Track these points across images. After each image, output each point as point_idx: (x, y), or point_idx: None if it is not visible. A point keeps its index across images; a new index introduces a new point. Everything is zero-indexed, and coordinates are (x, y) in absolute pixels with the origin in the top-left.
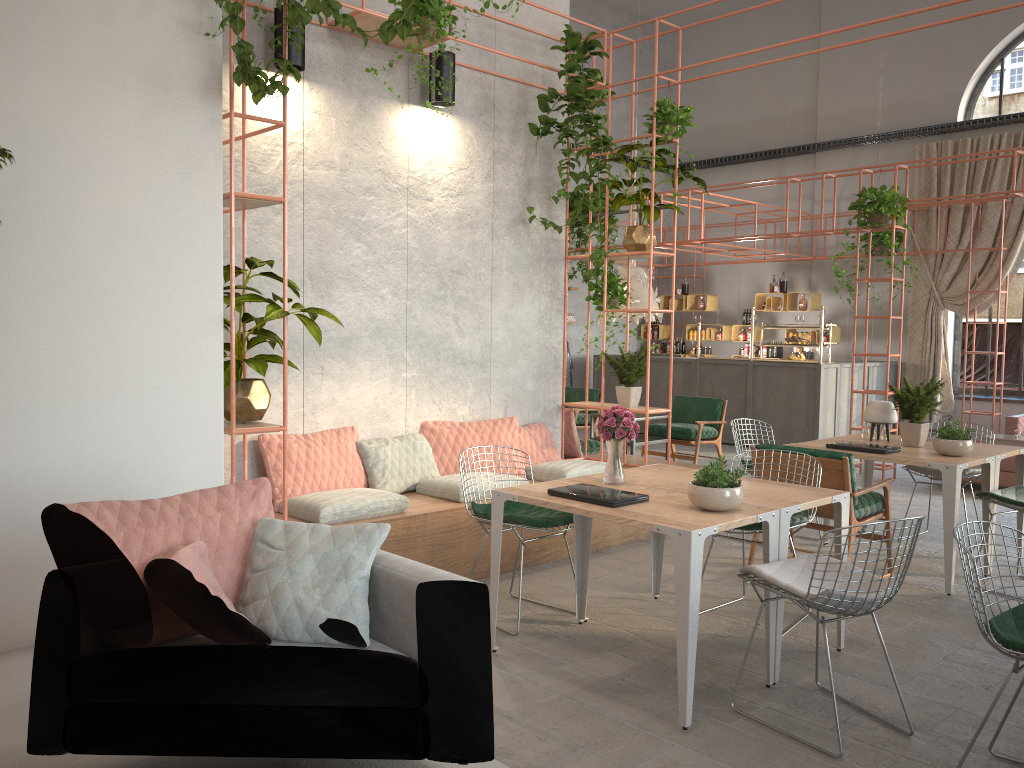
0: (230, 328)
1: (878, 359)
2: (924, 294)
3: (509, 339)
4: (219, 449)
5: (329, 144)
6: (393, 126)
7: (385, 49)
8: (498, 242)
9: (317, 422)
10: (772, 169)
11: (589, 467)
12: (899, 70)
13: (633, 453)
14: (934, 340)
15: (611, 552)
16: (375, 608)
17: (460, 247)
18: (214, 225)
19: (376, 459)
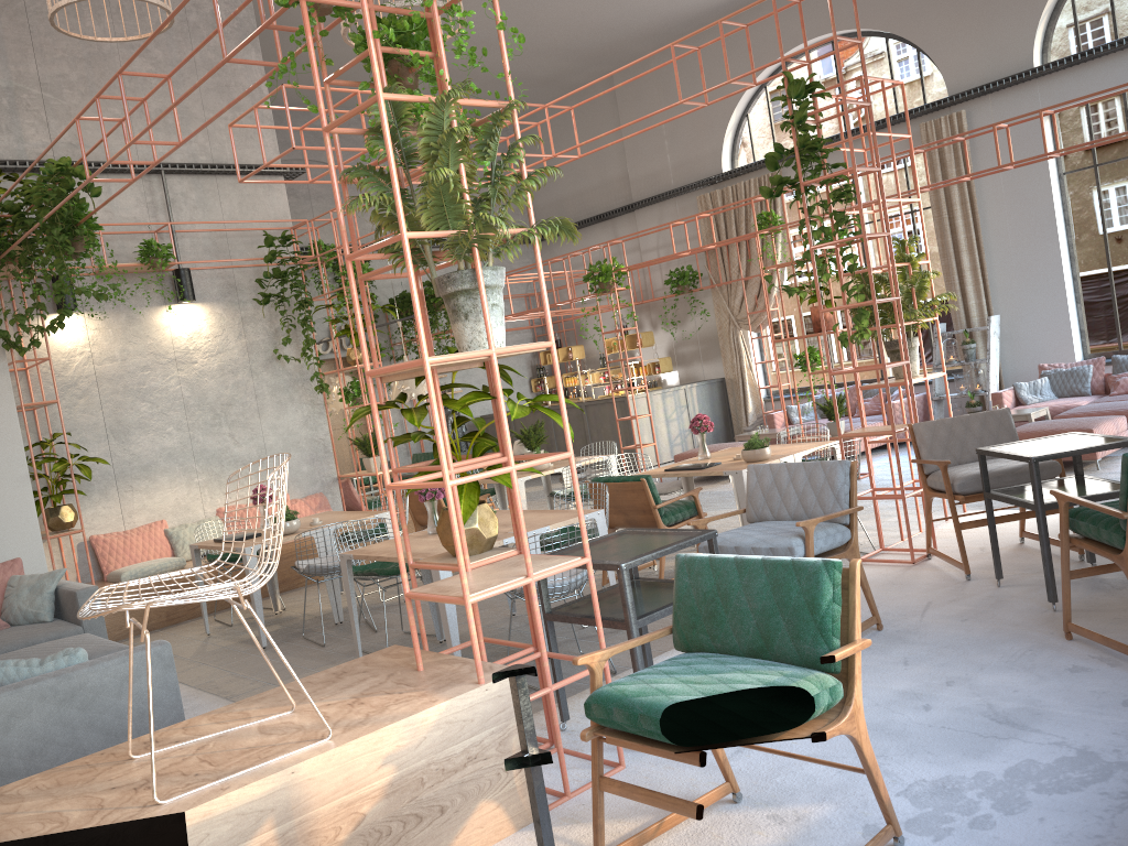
0: (35, 480)
1: (709, 378)
2: (725, 319)
3: (280, 440)
4: (41, 548)
5: (110, 346)
6: (156, 322)
7: (141, 275)
8: (258, 377)
9: (134, 521)
10: (608, 229)
11: None
12: (677, 134)
13: None
14: (738, 356)
15: None
16: (61, 606)
17: (226, 387)
18: (14, 425)
19: (178, 538)
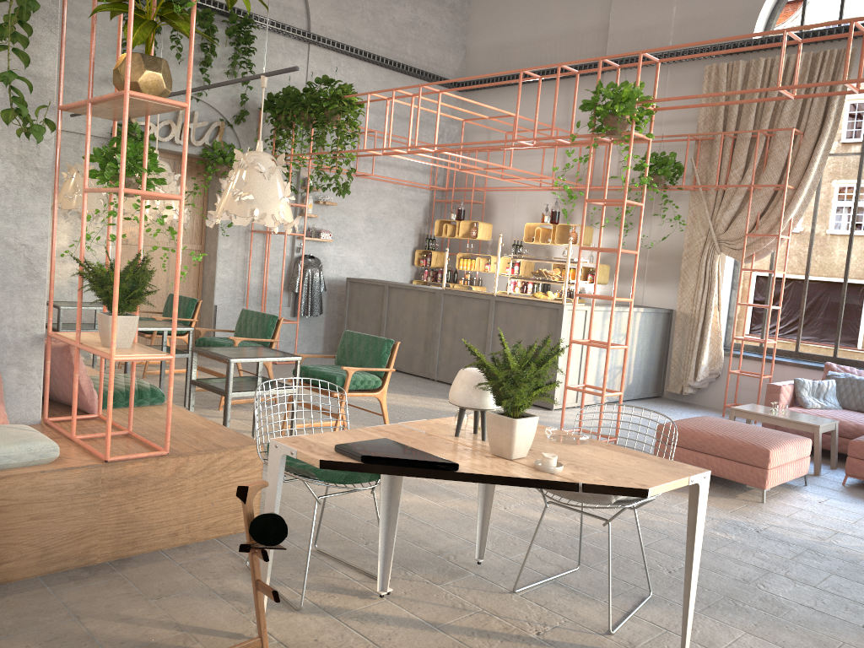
0: None
1: (649, 305)
2: (701, 235)
3: None
4: None
5: None
6: None
7: None
8: None
9: None
10: (560, 90)
11: None
12: None
13: (227, 407)
14: (707, 287)
15: None
16: None
17: None
18: None
19: None
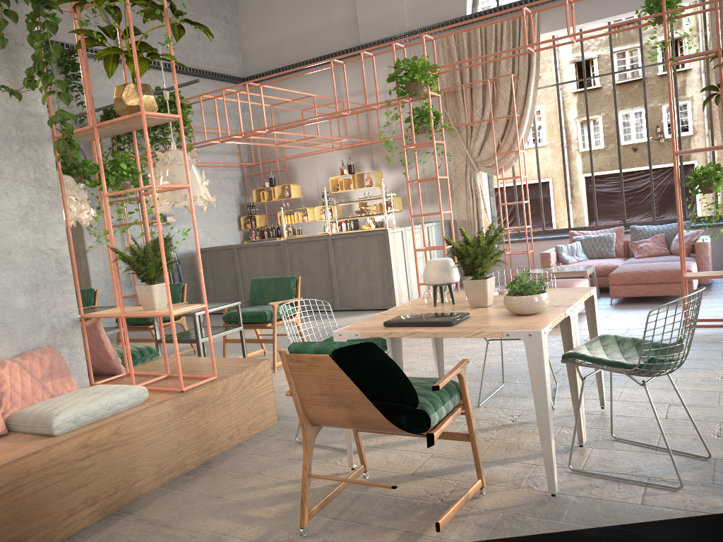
0: None
1: (434, 220)
2: (462, 161)
3: None
4: None
5: None
6: None
7: None
8: None
9: None
10: (329, 72)
11: (95, 401)
12: None
13: (200, 350)
14: (475, 198)
15: (138, 508)
16: None
17: None
18: None
19: None
